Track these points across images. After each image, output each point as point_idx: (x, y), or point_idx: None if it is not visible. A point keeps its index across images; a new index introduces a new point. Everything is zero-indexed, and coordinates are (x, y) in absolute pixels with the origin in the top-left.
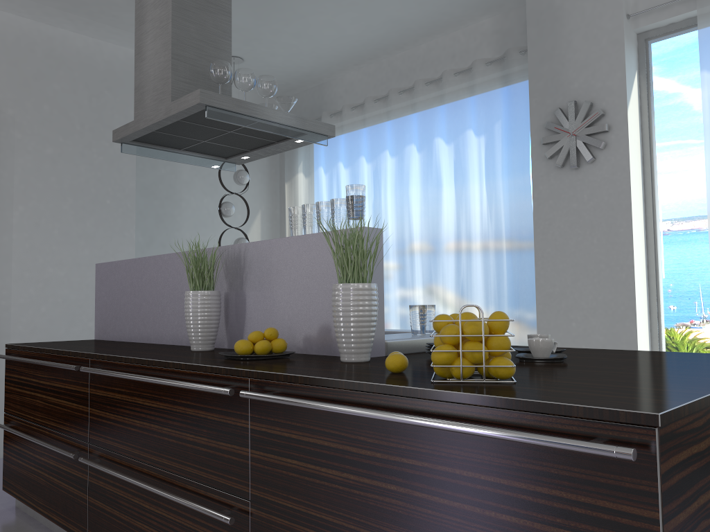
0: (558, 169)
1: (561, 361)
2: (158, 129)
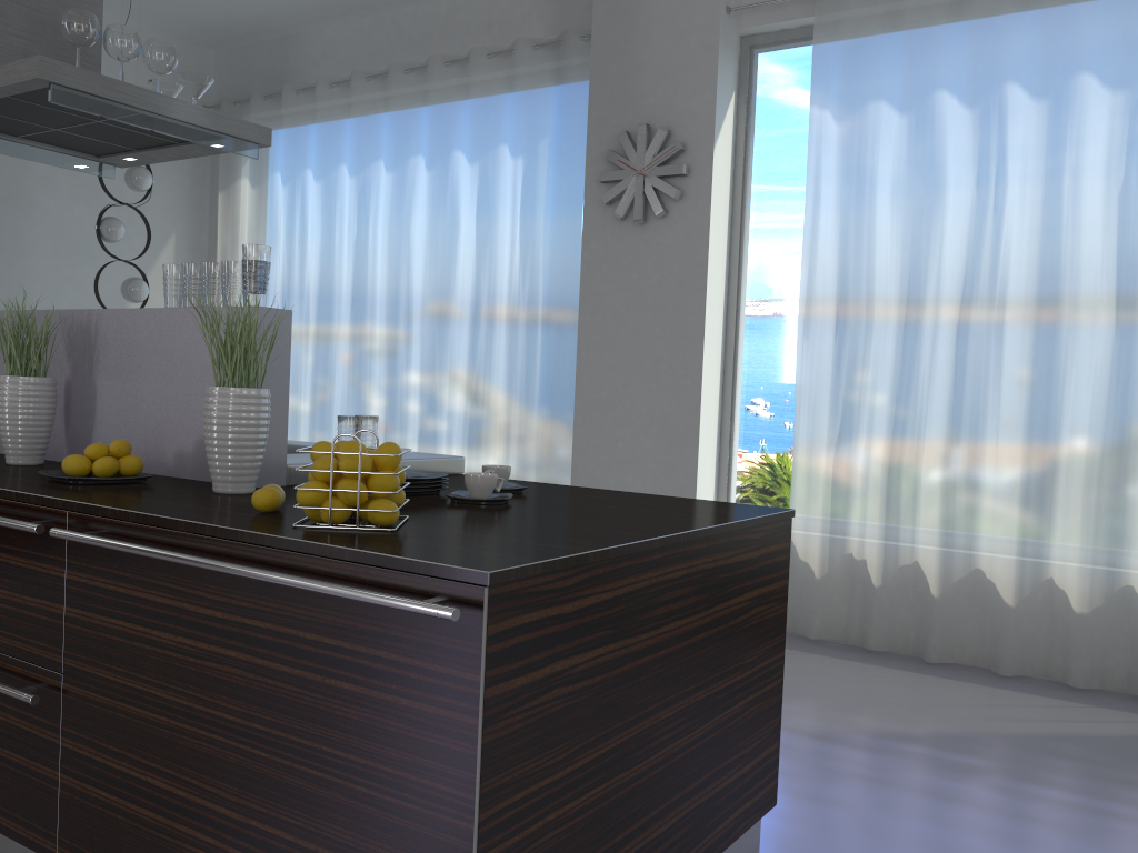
0: (618, 221)
1: (500, 503)
2: None
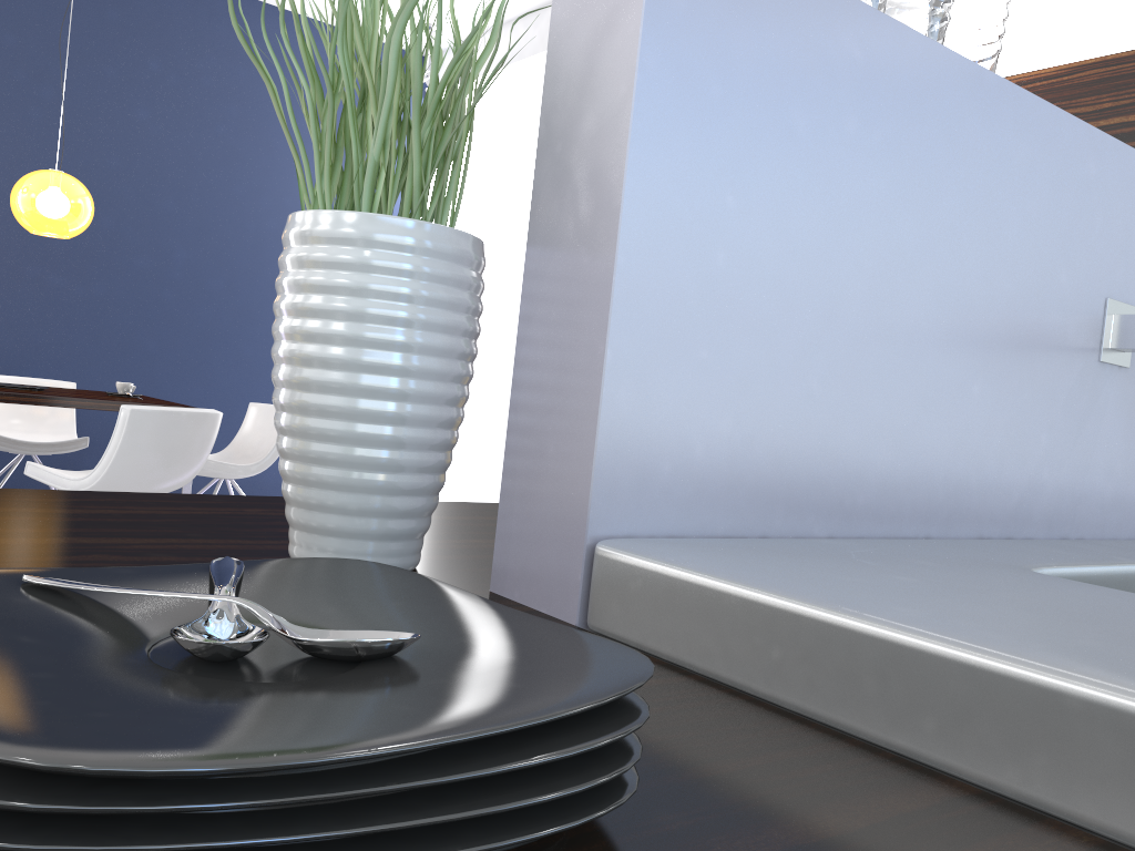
0: None
1: None
2: None
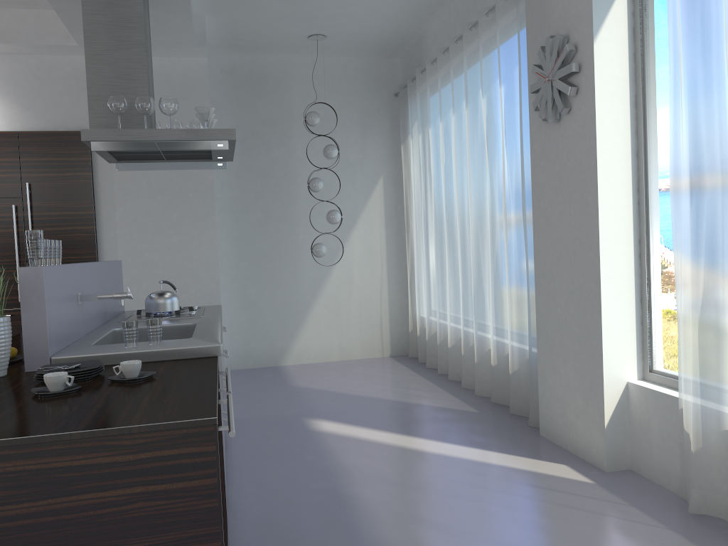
0: (546, 122)
1: (45, 396)
2: (114, 154)
